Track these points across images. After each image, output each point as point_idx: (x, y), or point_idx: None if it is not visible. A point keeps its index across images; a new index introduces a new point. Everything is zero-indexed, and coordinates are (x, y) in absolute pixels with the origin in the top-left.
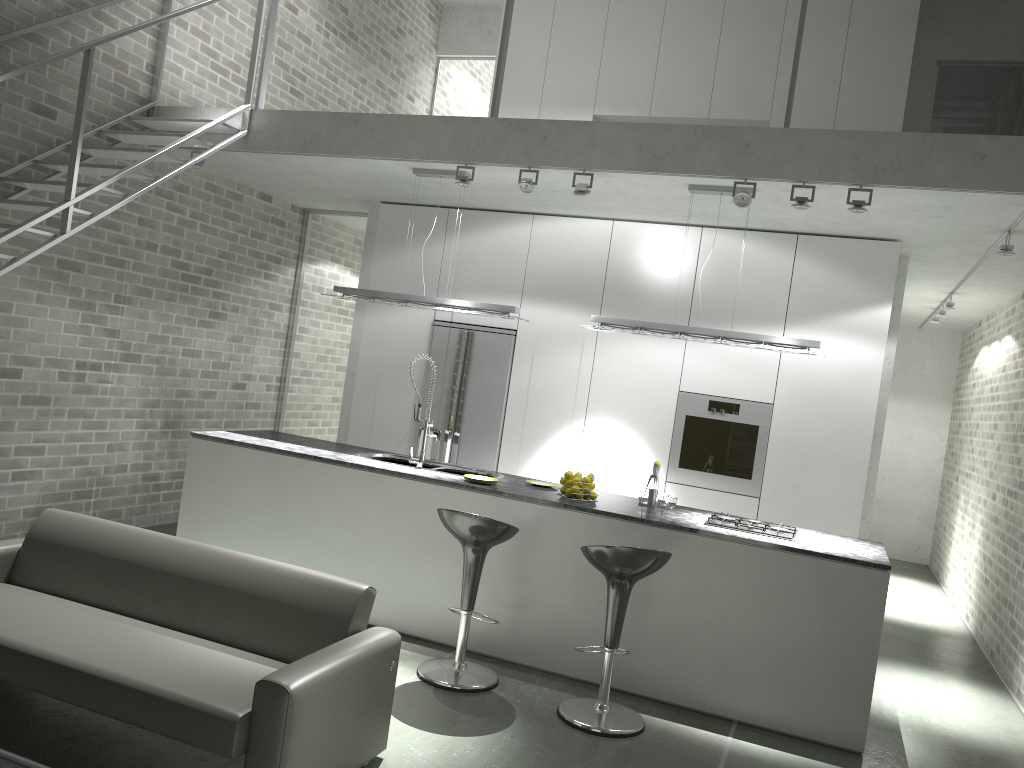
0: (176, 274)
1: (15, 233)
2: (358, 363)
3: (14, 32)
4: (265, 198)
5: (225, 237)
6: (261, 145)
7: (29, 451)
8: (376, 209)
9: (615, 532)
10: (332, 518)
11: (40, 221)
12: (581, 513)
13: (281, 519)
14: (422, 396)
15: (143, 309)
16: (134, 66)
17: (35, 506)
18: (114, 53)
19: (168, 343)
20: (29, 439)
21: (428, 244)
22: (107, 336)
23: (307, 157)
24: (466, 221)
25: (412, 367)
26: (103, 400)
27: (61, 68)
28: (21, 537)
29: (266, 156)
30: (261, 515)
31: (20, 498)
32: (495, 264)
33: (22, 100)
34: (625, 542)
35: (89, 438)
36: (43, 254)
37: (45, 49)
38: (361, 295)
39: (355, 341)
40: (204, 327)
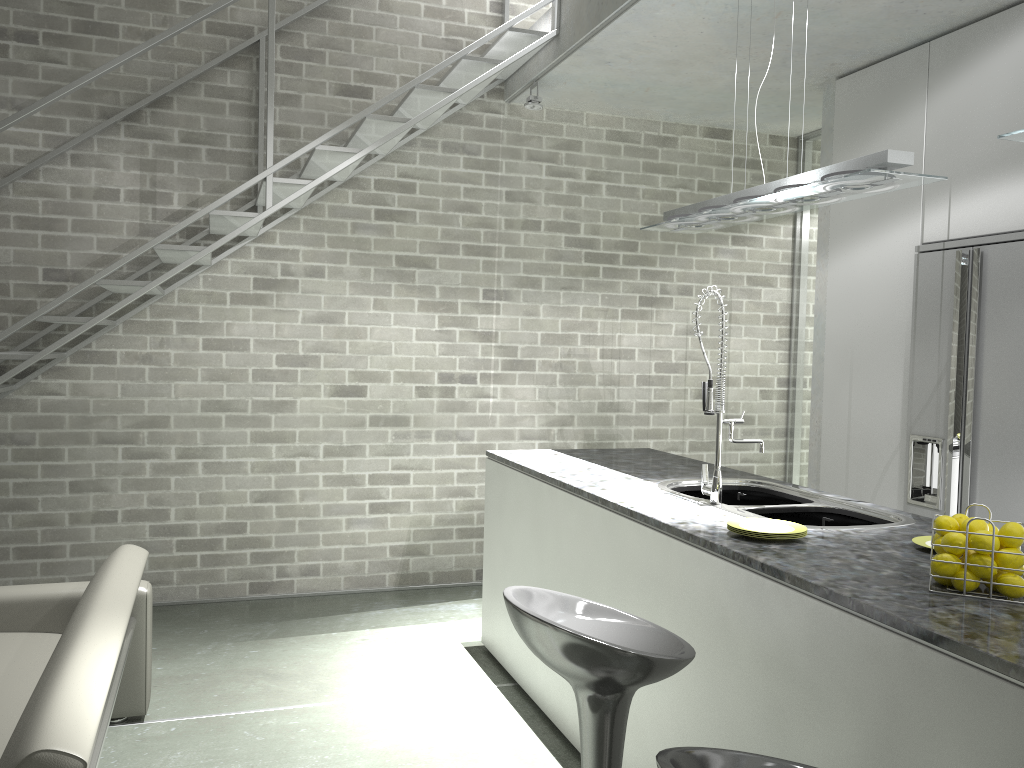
0: (576, 255)
1: (193, 218)
2: (825, 340)
3: (296, 12)
4: (717, 135)
5: (652, 197)
6: (568, 41)
7: (388, 479)
8: (831, 92)
9: (979, 711)
10: (575, 587)
11: (226, 200)
12: (893, 635)
13: (540, 582)
14: (910, 381)
15: (529, 304)
16: (472, 11)
17: (405, 543)
18: (441, 3)
19: (575, 343)
20: (386, 466)
21: (903, 117)
22: (479, 341)
23: (615, 31)
24: (957, 51)
25: (895, 333)
26: (484, 418)
27: (370, 38)
28: (391, 578)
29: (590, 56)
30: (527, 573)
31: (383, 533)
32: (1013, 109)
33: (325, 85)
34: (1008, 751)
35: (470, 465)
36: (376, 253)
37: (346, 22)
38: (683, 215)
39: (820, 306)
40: (633, 319)
